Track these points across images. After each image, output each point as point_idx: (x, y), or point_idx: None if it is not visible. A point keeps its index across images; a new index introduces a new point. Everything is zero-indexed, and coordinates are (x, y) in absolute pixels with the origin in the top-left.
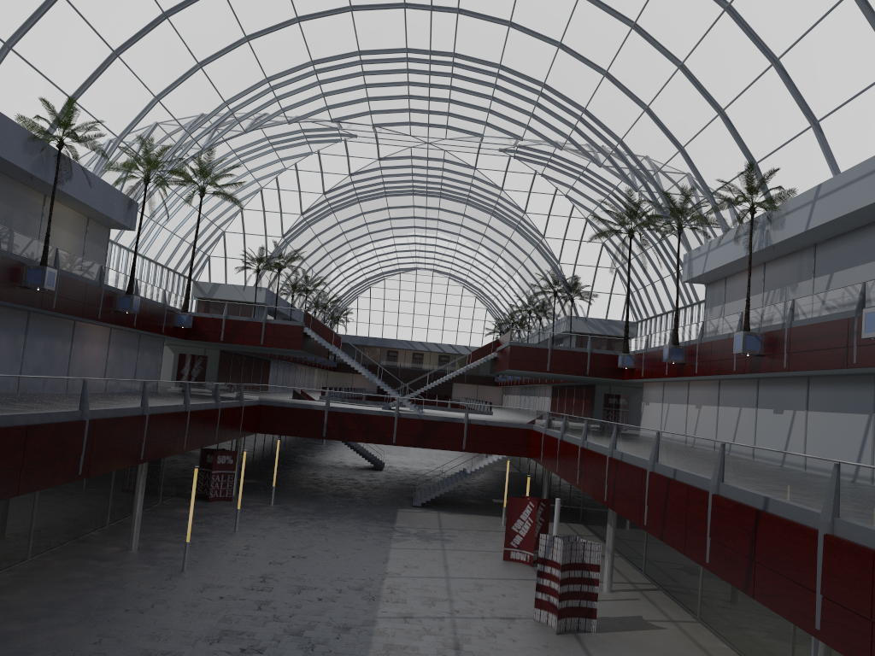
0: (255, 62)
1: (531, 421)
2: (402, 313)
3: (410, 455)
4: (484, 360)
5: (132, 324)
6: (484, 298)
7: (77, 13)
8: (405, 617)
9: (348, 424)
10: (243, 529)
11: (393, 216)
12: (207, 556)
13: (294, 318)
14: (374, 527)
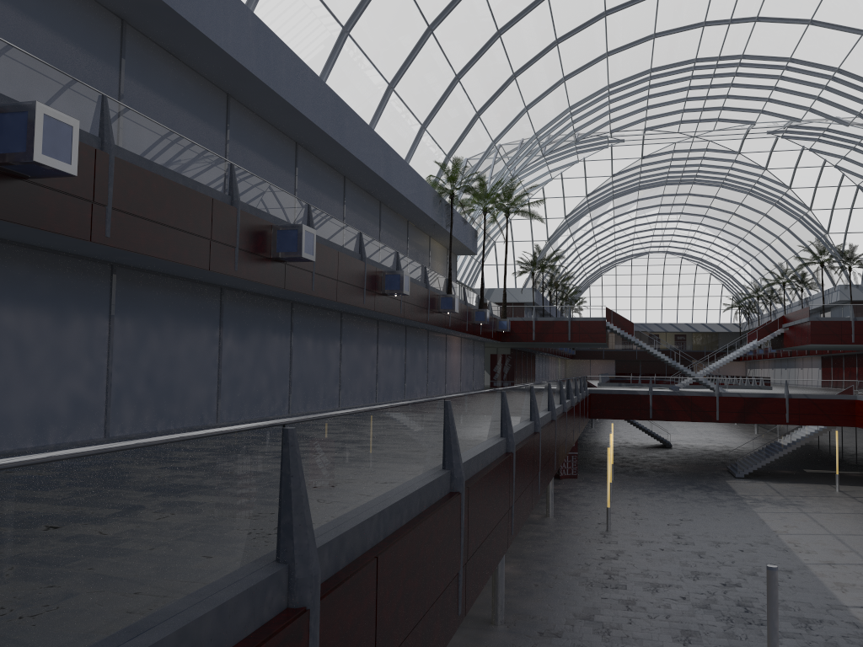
0: (564, 97)
1: (853, 392)
2: (634, 297)
3: (681, 433)
4: (770, 336)
5: (479, 332)
6: (721, 274)
7: (463, 90)
8: (828, 563)
9: (671, 405)
10: (613, 499)
11: (640, 207)
12: (612, 520)
13: (595, 314)
14: (721, 496)
